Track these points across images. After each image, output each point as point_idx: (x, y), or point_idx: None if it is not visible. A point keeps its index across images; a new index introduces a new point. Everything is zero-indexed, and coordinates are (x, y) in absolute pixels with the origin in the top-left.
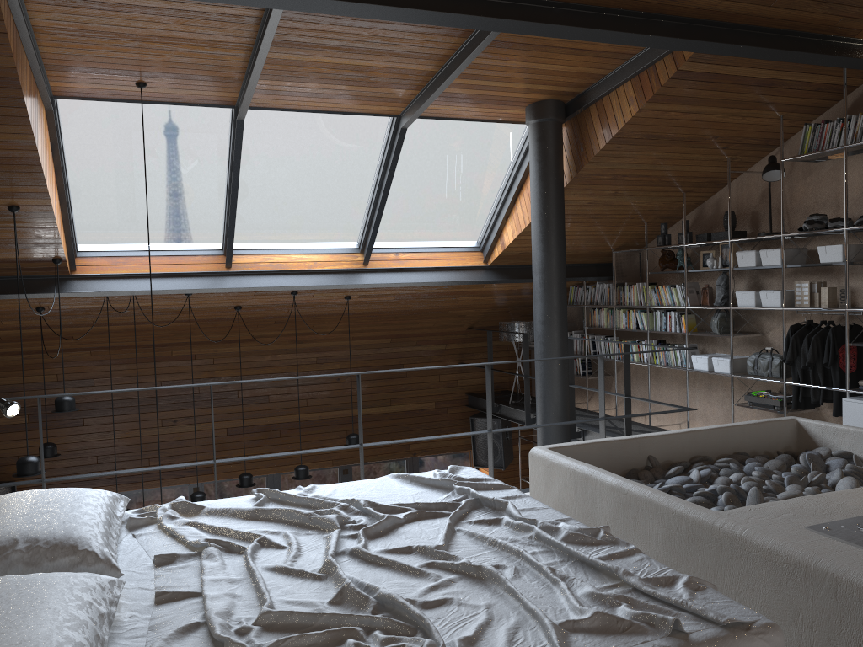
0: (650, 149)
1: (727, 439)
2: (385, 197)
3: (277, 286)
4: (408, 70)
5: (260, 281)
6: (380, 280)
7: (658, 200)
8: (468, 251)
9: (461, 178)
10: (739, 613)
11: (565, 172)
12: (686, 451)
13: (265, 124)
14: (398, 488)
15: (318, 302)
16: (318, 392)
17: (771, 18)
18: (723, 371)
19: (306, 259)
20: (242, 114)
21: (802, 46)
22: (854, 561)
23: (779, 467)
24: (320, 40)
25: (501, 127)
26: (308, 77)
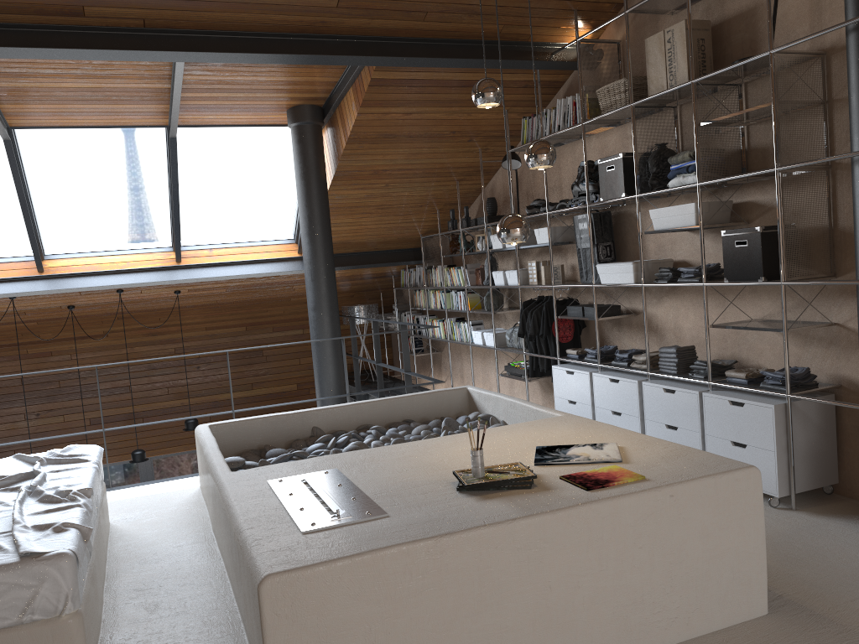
0: (394, 146)
1: (396, 408)
2: (177, 200)
3: (89, 287)
4: (141, 88)
5: (73, 283)
6: (194, 275)
7: (436, 190)
8: (283, 243)
9: (255, 177)
10: (53, 547)
11: (330, 169)
12: (352, 421)
13: (42, 140)
14: (1, 466)
15: (150, 297)
16: (179, 380)
17: (433, 31)
18: (491, 344)
19: (119, 260)
20: (4, 135)
21: (474, 53)
22: (249, 505)
23: (421, 431)
24: (34, 69)
25: (280, 130)
26: (51, 100)
